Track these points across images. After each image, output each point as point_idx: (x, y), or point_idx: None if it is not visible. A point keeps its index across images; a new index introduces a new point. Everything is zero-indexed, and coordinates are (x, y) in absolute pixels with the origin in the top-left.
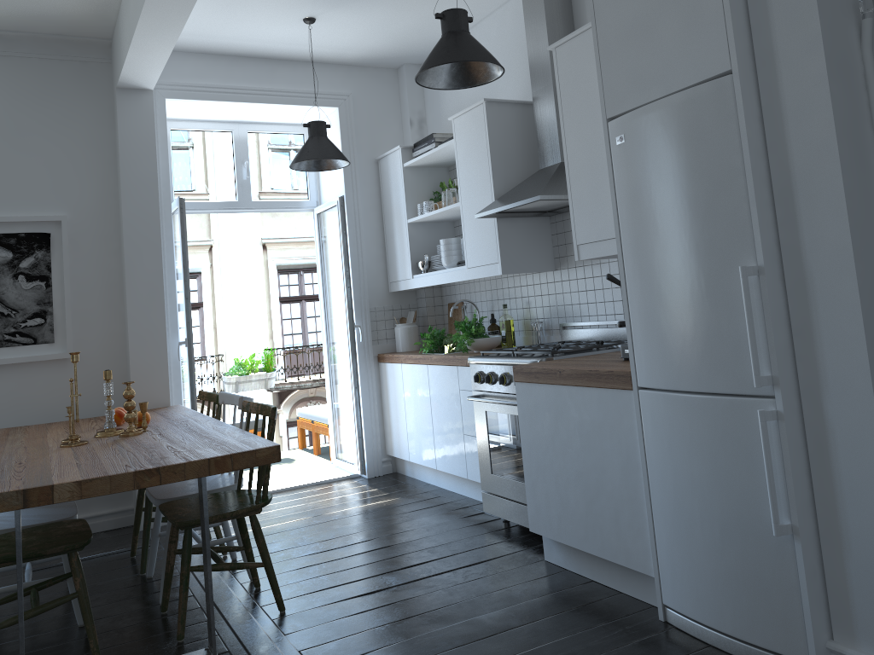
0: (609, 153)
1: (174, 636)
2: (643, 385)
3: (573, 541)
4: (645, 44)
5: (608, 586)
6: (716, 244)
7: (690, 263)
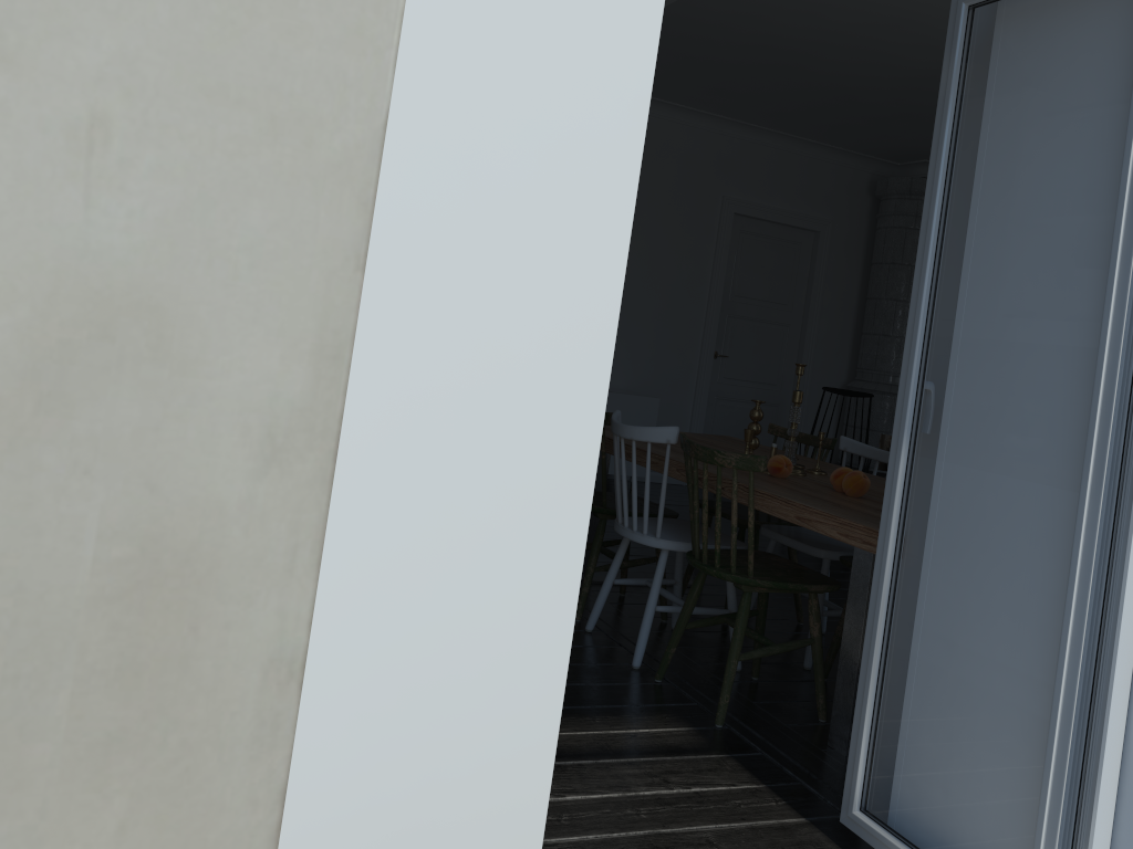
0: None
1: (631, 599)
2: None
3: None
4: None
5: None
6: None
7: None
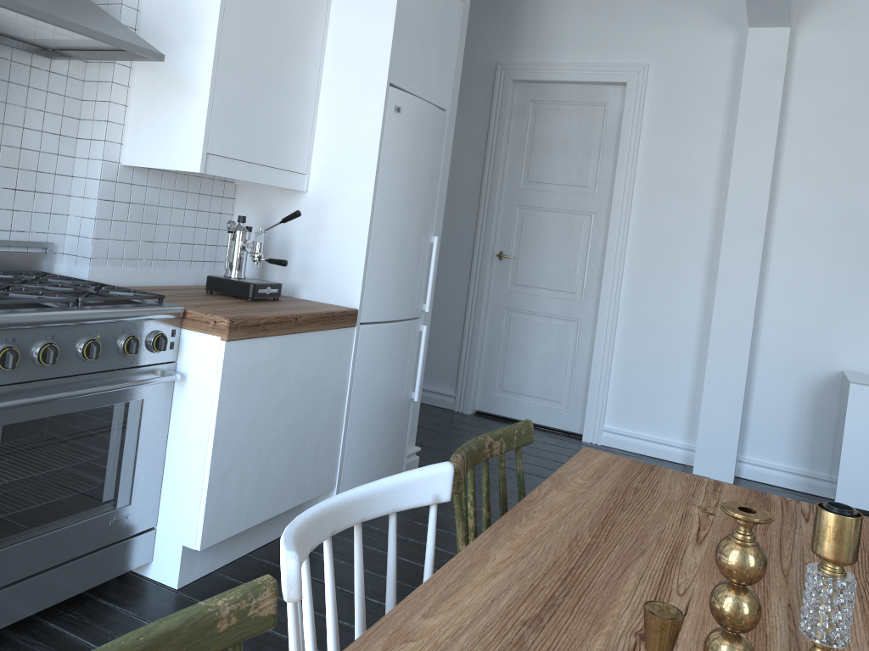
0: (385, 113)
1: None
2: (366, 320)
3: (264, 515)
4: (422, 50)
5: (263, 544)
6: (425, 218)
7: (415, 227)
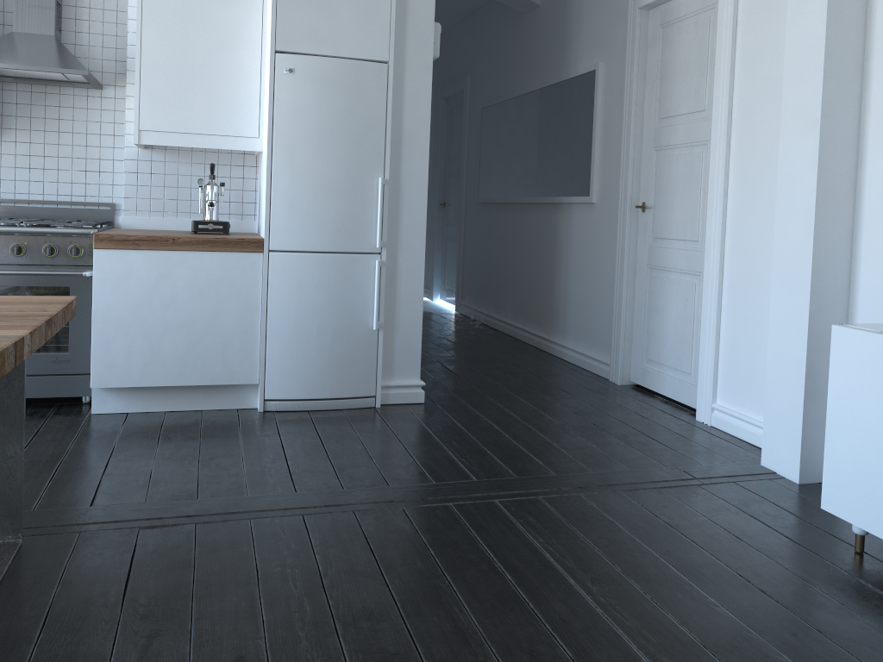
0: (274, 76)
1: None
2: (277, 248)
3: (161, 381)
4: (325, 15)
5: (186, 410)
6: (361, 161)
7: (340, 170)
